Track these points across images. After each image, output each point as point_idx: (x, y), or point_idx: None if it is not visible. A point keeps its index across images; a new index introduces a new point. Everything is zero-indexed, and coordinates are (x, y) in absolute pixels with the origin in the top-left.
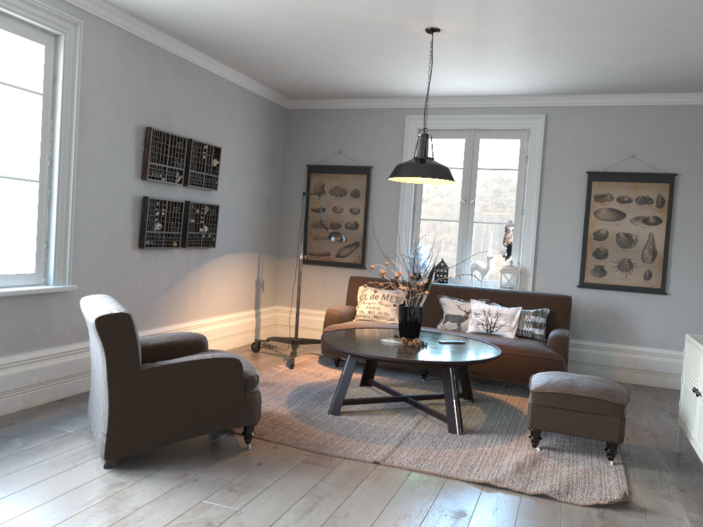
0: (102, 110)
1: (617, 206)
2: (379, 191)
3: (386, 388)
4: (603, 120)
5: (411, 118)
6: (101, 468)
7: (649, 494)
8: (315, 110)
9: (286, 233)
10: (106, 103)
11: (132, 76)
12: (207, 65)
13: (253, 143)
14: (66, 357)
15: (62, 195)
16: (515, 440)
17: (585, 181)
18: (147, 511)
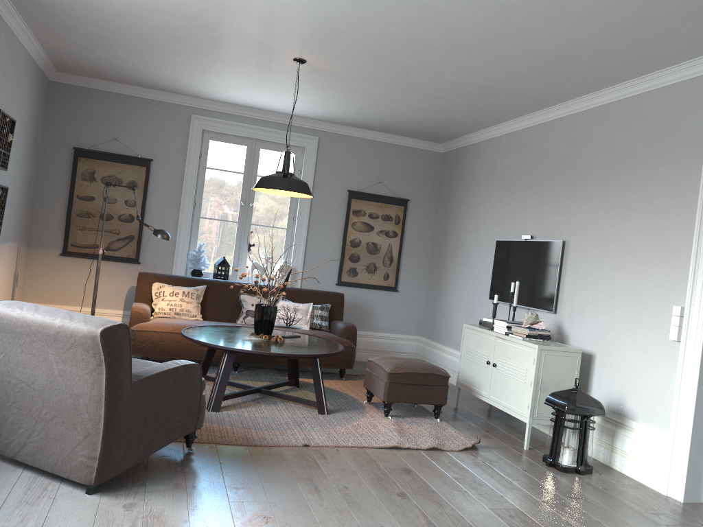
0: None
1: (368, 220)
2: (159, 186)
3: (230, 382)
4: (361, 149)
5: (197, 118)
6: (85, 495)
7: (476, 437)
8: (86, 89)
9: (41, 220)
10: None
11: None
12: (13, 23)
13: (27, 116)
14: None
15: None
16: (366, 413)
17: (346, 198)
18: (200, 520)
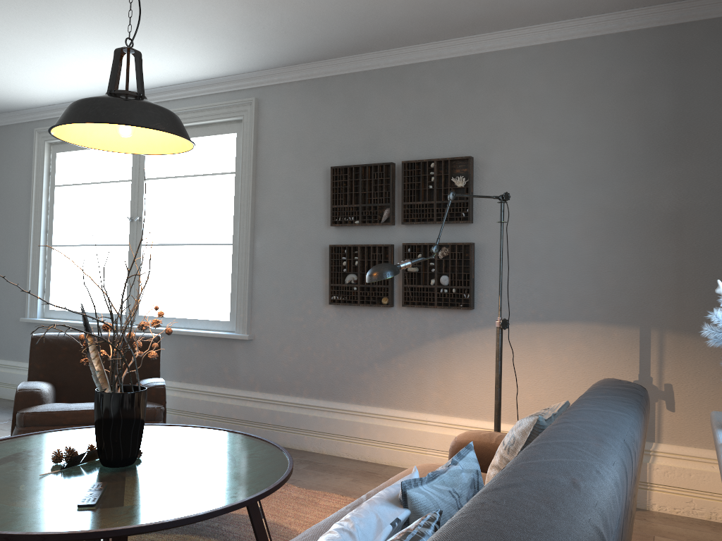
0: (283, 167)
1: None
2: None
3: None
4: None
5: None
6: None
7: None
8: None
9: None
10: (287, 159)
11: (318, 121)
12: (441, 53)
13: (595, 123)
14: (246, 402)
15: (242, 253)
16: None
17: None
18: None
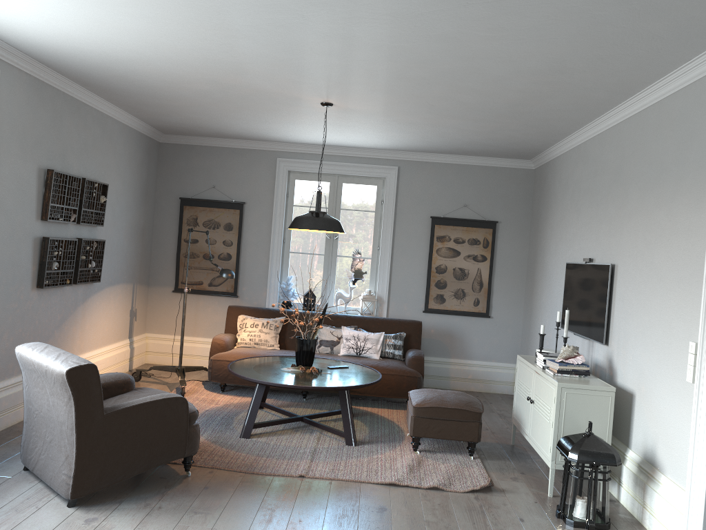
0: (11, 154)
1: (454, 245)
2: (252, 225)
3: (280, 410)
4: (443, 174)
5: (282, 160)
6: (65, 507)
7: (502, 478)
8: (188, 146)
9: (157, 262)
10: (14, 147)
11: (36, 120)
12: (98, 105)
13: (132, 177)
14: None
15: None
16: (398, 446)
17: (429, 224)
18: None
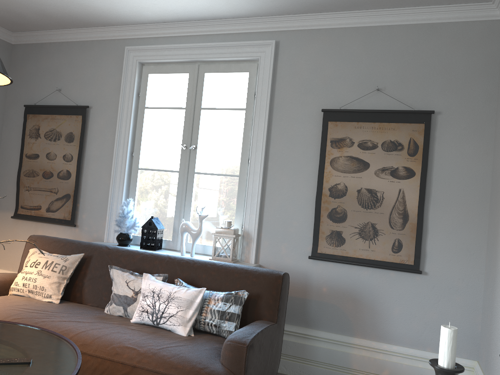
0: None
1: (359, 153)
2: (96, 135)
3: None
4: (343, 45)
5: (131, 49)
6: None
7: None
8: (38, 45)
9: (2, 183)
10: None
11: None
12: None
13: None
14: None
15: None
16: None
17: (322, 122)
18: None
